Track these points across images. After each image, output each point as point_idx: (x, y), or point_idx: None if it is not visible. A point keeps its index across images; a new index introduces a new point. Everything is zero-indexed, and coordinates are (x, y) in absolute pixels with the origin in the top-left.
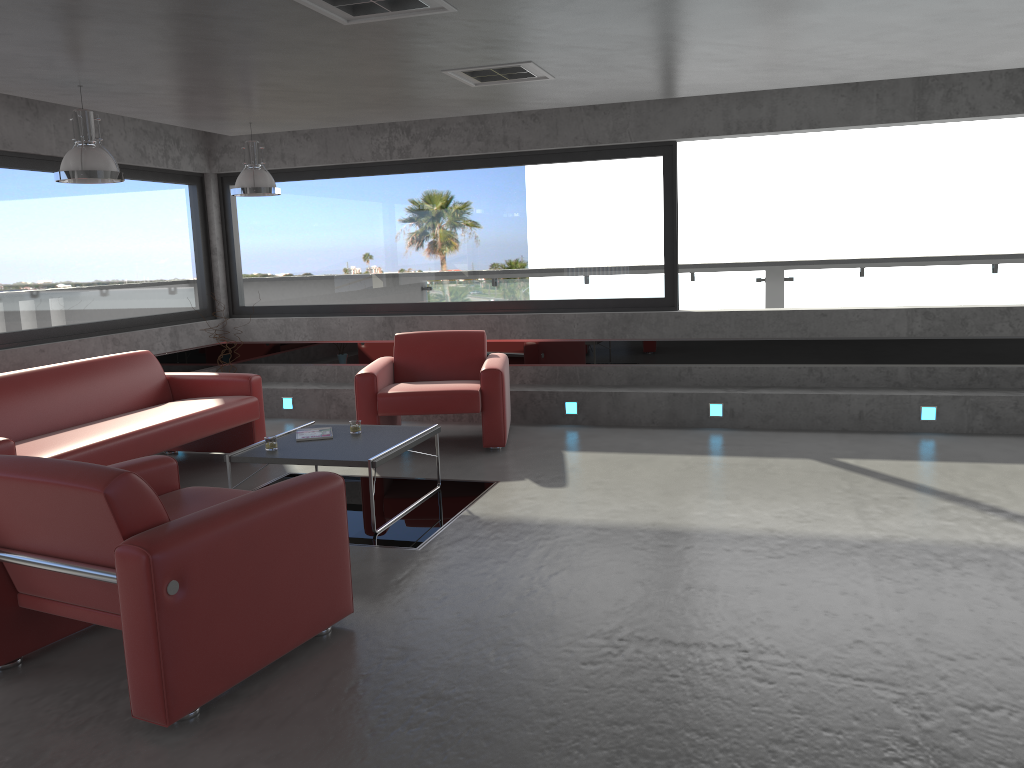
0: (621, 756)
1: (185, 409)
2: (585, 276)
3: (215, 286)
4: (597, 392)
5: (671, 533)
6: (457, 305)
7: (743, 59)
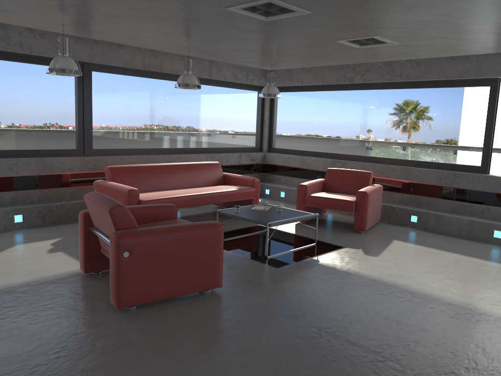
0: None
1: (220, 189)
2: (436, 149)
3: (263, 137)
4: (429, 212)
5: (407, 291)
6: (367, 158)
7: None
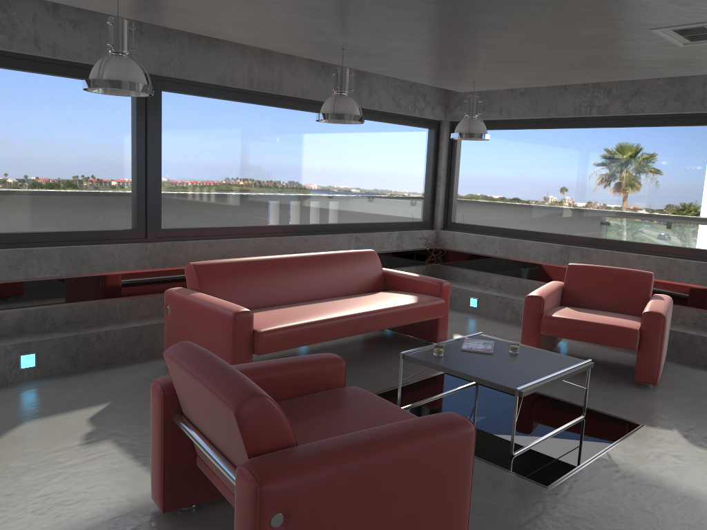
0: None
1: (386, 302)
2: None
3: (436, 205)
4: None
5: None
6: (630, 244)
7: None
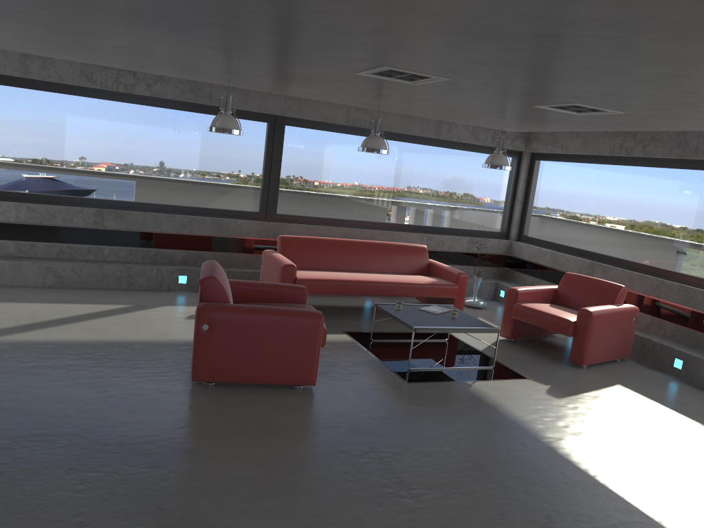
0: (265, 477)
1: (408, 279)
2: None
3: (512, 220)
4: (700, 358)
5: (542, 444)
6: (639, 265)
7: None
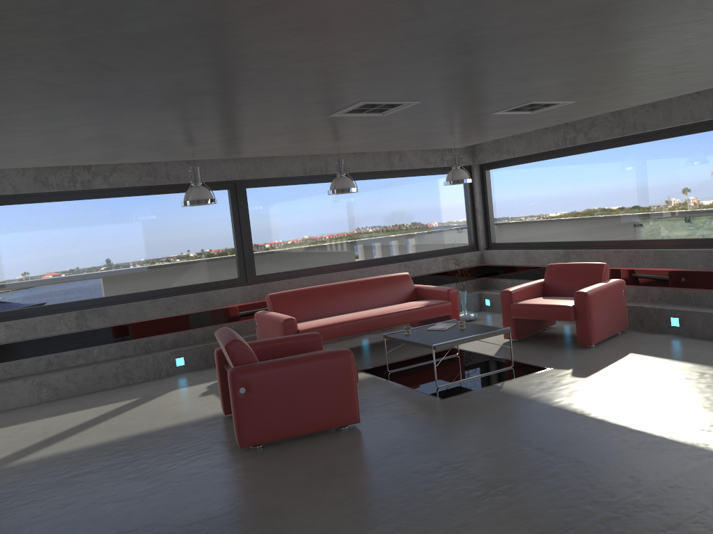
0: (358, 512)
1: (402, 307)
2: (701, 220)
3: (477, 231)
4: (693, 311)
5: (593, 418)
6: (611, 242)
7: (692, 69)
